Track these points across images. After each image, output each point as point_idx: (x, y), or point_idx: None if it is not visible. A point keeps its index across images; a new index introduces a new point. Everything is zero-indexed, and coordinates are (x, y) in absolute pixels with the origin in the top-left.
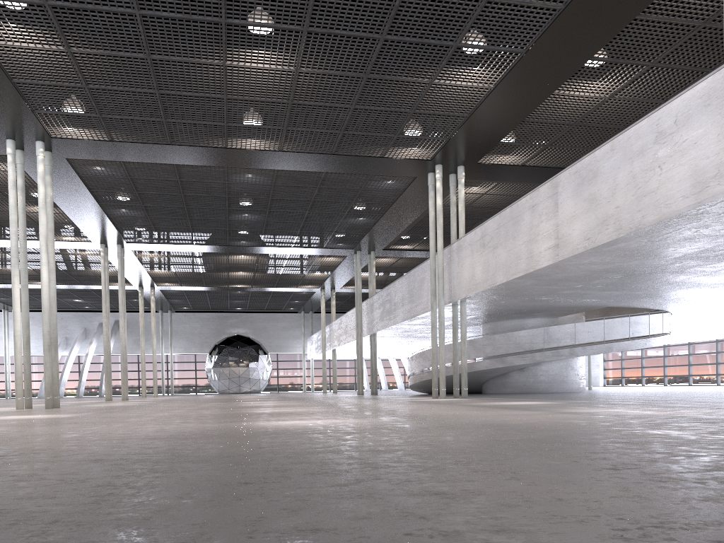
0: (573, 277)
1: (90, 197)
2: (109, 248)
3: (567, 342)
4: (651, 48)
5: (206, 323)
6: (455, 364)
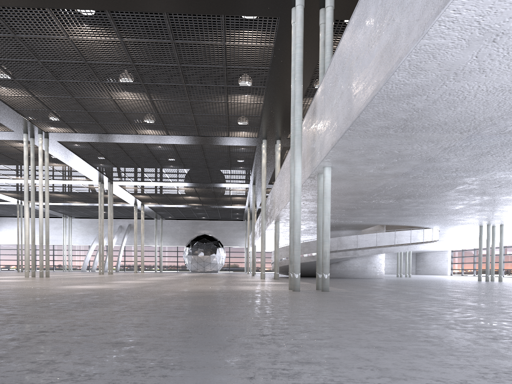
0: (316, 210)
1: (80, 159)
2: (105, 184)
3: (352, 247)
4: None
5: (185, 226)
6: (275, 259)
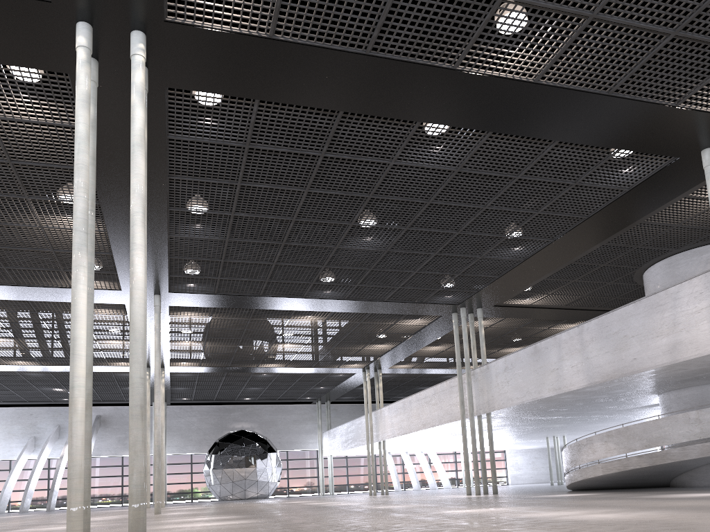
0: None
1: (162, 194)
2: None
3: None
4: None
5: (205, 417)
6: None
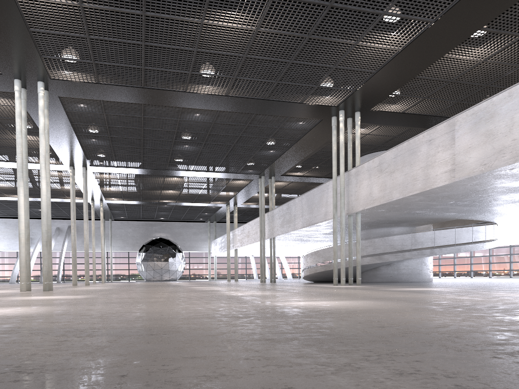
0: (454, 195)
1: (70, 129)
2: (76, 170)
3: (428, 245)
4: None
5: (137, 229)
6: (350, 260)
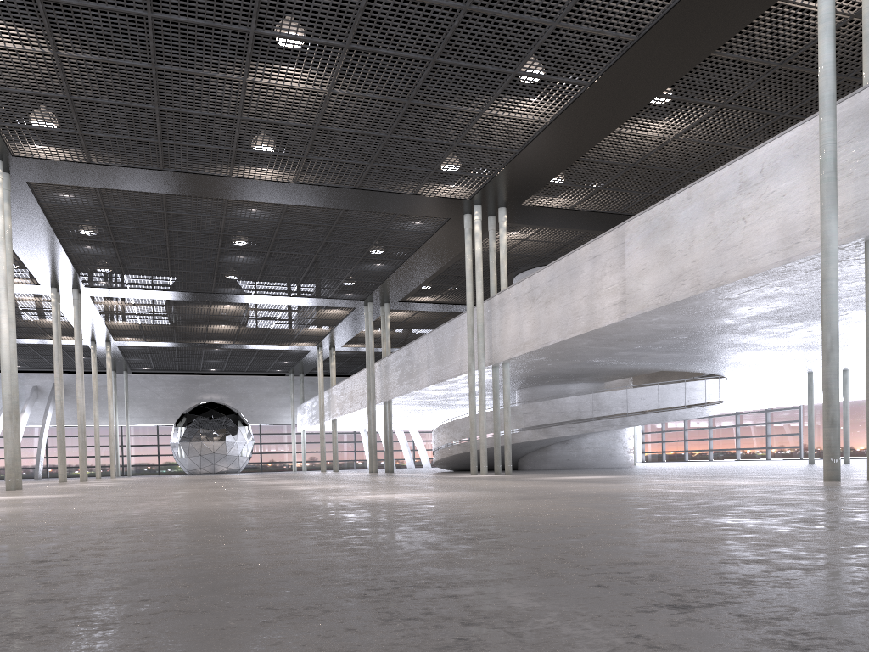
0: (636, 337)
1: (49, 230)
2: (62, 293)
3: (618, 410)
4: (723, 88)
5: (171, 387)
6: (497, 435)
